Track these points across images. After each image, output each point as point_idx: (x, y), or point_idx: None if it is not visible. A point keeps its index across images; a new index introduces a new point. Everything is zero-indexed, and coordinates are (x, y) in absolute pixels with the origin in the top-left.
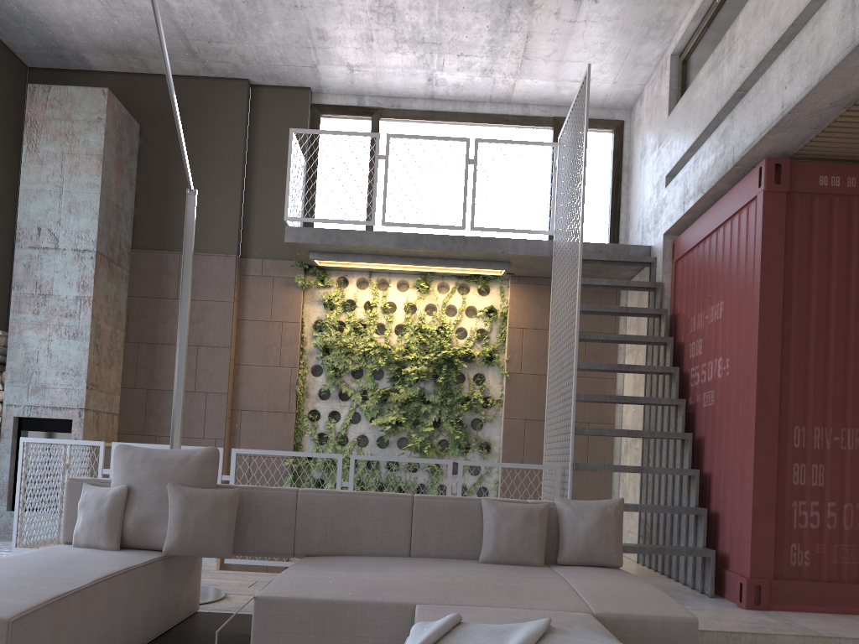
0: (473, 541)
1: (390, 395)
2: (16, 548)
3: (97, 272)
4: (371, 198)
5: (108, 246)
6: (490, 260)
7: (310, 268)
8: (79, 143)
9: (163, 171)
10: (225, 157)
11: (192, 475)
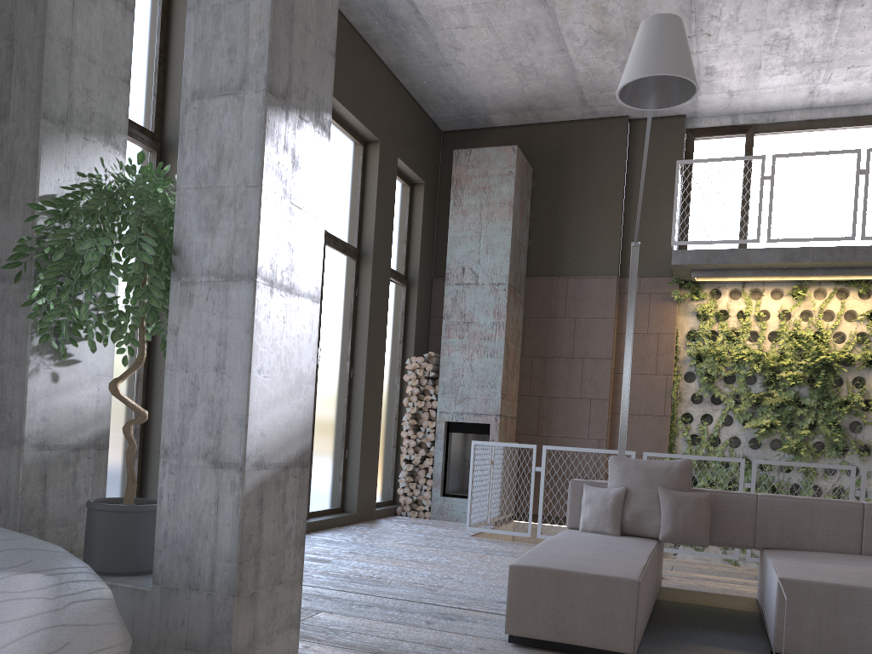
0: None
1: (764, 399)
2: (469, 527)
3: (508, 301)
4: (744, 212)
5: (514, 278)
6: None
7: (685, 283)
8: (493, 195)
9: (552, 207)
10: (606, 189)
11: (674, 480)
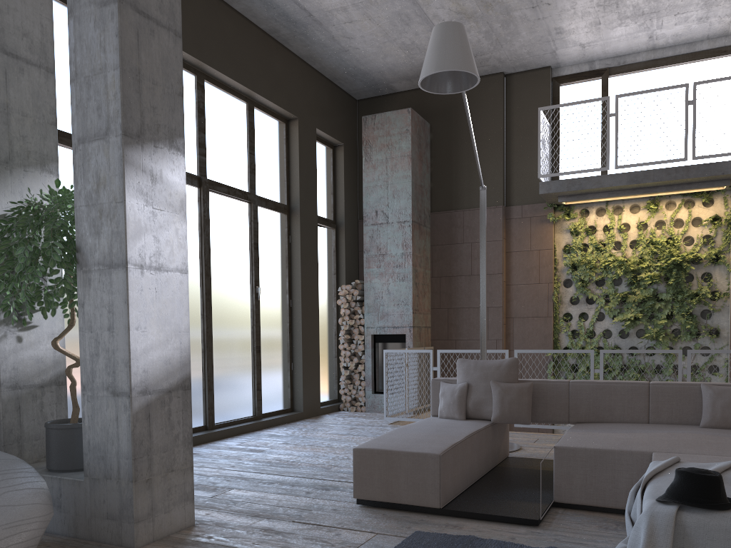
0: (695, 412)
1: (628, 297)
2: (386, 417)
3: (413, 235)
4: (604, 142)
5: (418, 215)
6: (711, 180)
7: (558, 206)
8: (395, 150)
9: (447, 153)
10: (489, 134)
11: (503, 375)
